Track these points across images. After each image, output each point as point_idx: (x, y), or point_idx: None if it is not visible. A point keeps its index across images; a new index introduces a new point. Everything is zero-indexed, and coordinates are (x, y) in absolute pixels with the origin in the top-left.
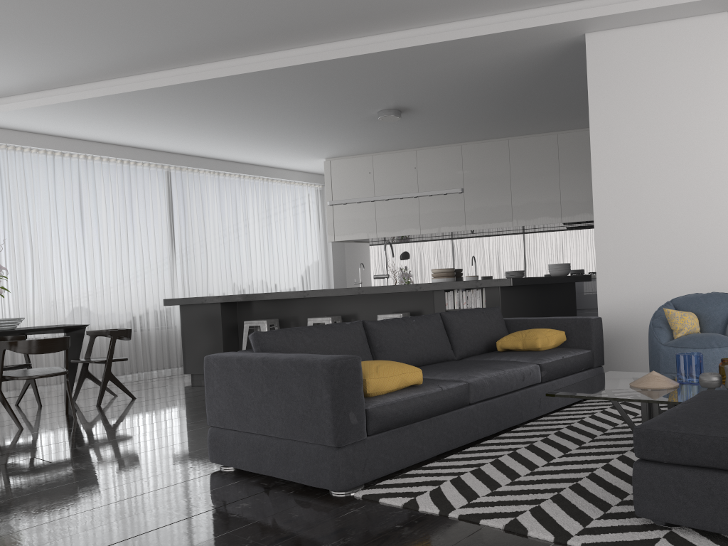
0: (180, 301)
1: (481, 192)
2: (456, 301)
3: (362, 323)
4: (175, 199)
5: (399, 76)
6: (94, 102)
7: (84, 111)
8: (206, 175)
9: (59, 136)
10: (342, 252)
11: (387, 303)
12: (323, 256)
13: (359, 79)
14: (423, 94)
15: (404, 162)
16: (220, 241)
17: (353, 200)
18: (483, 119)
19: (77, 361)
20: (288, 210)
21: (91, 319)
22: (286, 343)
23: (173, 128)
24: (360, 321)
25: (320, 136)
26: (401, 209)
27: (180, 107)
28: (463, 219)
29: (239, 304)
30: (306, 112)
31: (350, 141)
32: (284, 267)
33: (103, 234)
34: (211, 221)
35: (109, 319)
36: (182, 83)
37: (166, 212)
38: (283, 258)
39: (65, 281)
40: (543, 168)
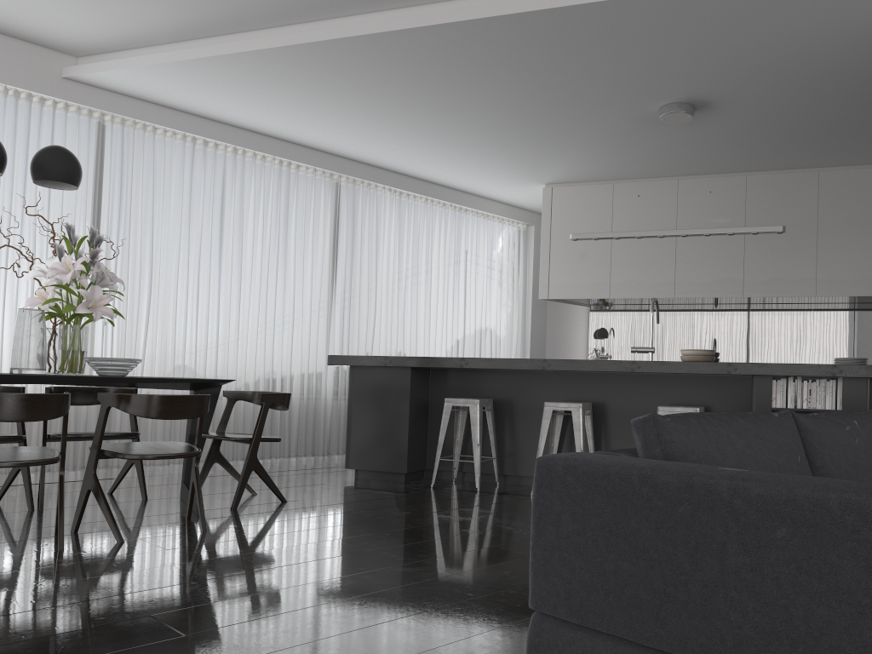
0: (353, 359)
1: (771, 243)
2: (789, 396)
3: (792, 418)
4: (342, 222)
5: (732, 38)
6: (268, 57)
7: (248, 73)
8: (385, 194)
9: (204, 116)
10: (543, 317)
11: (665, 390)
12: (520, 320)
13: (667, 41)
14: (746, 77)
15: (659, 195)
16: (394, 286)
17: (610, 234)
18: (805, 131)
19: (209, 436)
20: (482, 253)
21: (217, 376)
22: (708, 446)
23: (362, 114)
24: (789, 413)
25: (558, 144)
26: (648, 260)
27: (384, 77)
28: (740, 280)
29: (434, 373)
30: (557, 100)
31: (593, 158)
32: (470, 330)
33: (246, 259)
34: (385, 257)
35: (241, 379)
36: (403, 29)
37: (330, 239)
38: (469, 318)
39: (190, 319)
40: (870, 214)
